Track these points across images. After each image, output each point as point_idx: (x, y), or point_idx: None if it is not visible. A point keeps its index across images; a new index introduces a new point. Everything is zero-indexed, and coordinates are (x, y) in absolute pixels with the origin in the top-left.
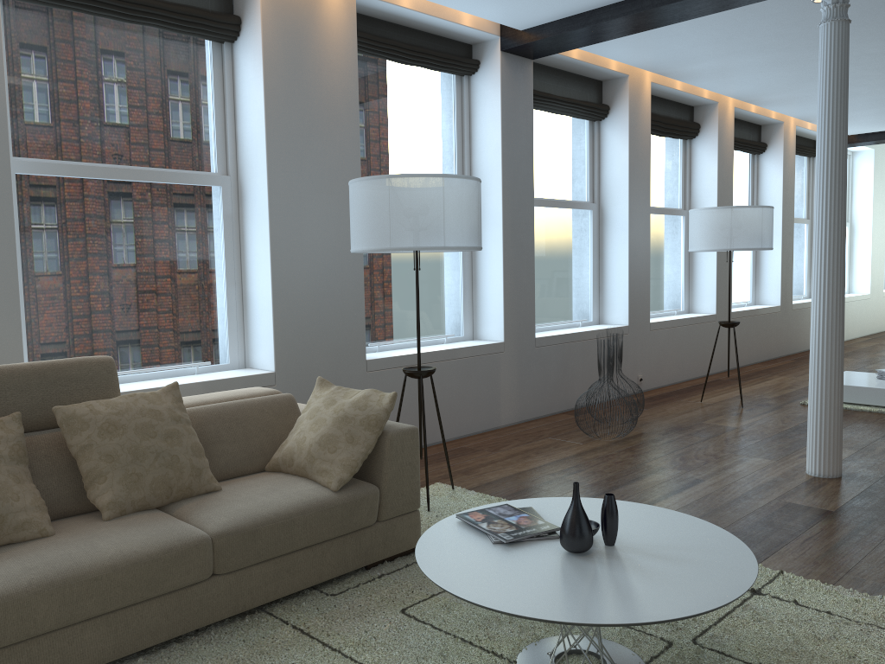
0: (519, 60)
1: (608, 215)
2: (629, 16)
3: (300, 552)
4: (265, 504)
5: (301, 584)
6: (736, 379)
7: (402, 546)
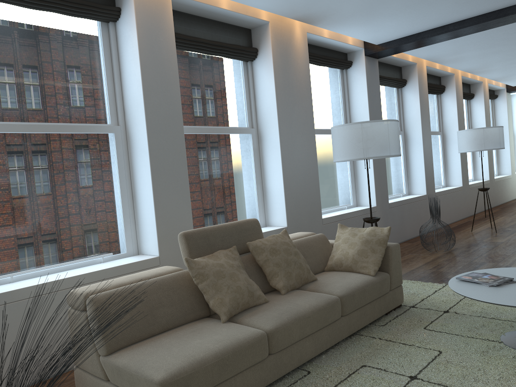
0: (372, 60)
1: (410, 137)
2: (440, 35)
3: (366, 305)
4: (349, 283)
5: (368, 321)
6: (479, 220)
7: (398, 303)
